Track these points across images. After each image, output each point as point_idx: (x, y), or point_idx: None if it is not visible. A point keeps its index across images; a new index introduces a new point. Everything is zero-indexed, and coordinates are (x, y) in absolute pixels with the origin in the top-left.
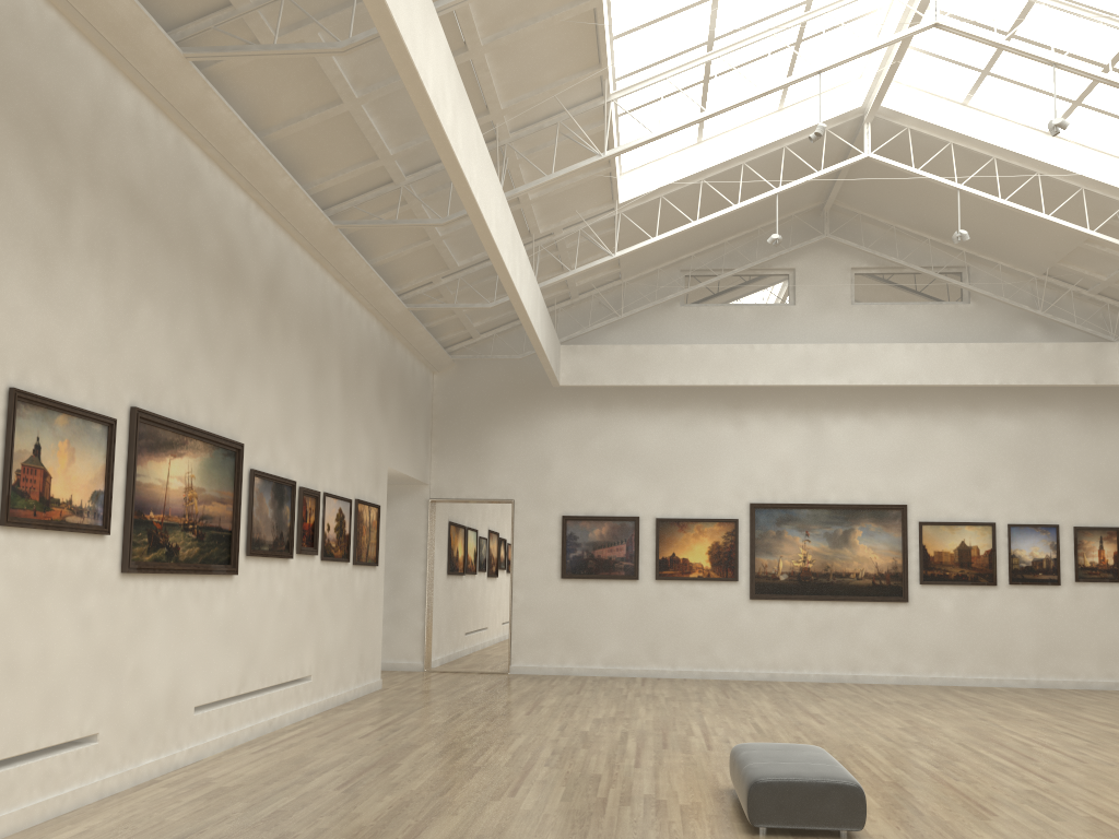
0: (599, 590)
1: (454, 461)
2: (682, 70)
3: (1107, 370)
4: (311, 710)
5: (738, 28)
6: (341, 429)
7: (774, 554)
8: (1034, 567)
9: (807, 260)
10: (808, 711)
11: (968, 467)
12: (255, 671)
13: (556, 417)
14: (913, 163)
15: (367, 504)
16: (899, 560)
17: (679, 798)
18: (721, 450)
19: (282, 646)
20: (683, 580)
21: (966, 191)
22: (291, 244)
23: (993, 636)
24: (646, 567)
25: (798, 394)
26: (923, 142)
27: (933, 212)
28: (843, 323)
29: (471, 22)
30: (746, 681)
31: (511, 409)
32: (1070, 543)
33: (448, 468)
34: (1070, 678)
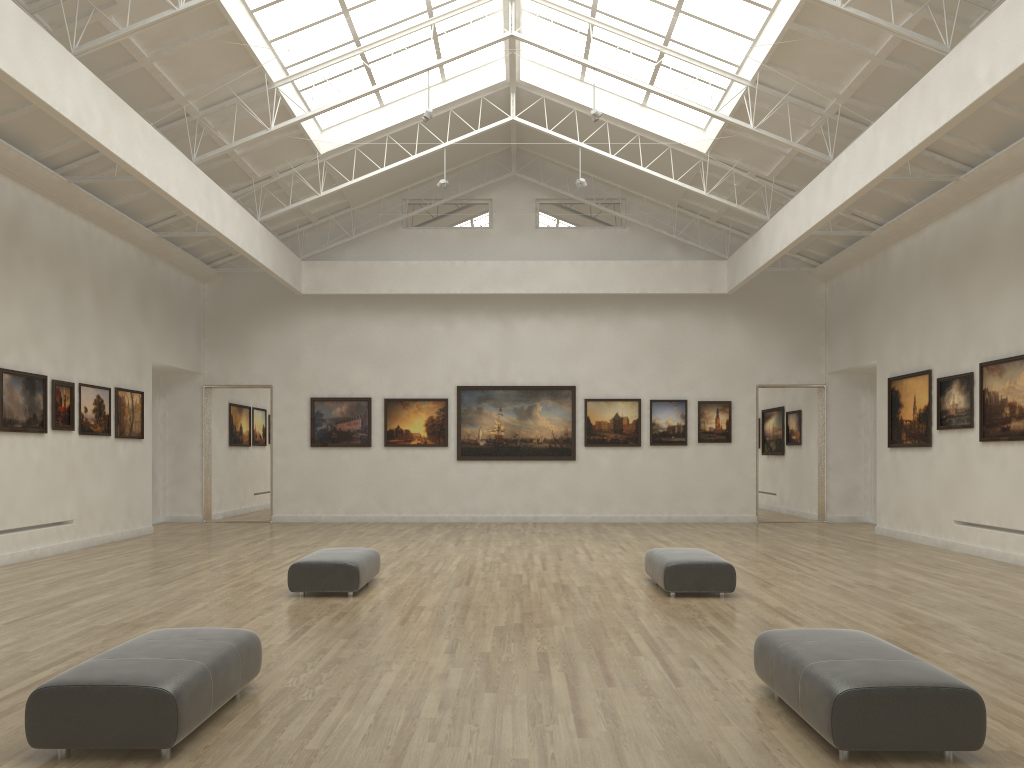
0: (341, 455)
1: (223, 355)
2: (328, 65)
3: (718, 282)
4: (75, 545)
5: (376, 30)
6: (96, 334)
7: (475, 425)
8: (668, 432)
9: (501, 192)
10: (461, 539)
11: (622, 356)
12: (14, 514)
13: (305, 319)
14: (546, 125)
15: (129, 391)
16: (570, 429)
17: (275, 583)
18: (435, 344)
19: (41, 497)
20: (406, 447)
21: (585, 148)
22: (32, 195)
23: (638, 484)
24: (377, 437)
25: (494, 300)
26: (559, 107)
27: (587, 157)
28: (529, 244)
29: (132, 44)
30: (453, 522)
31: (269, 312)
32: (695, 413)
33: (218, 360)
34: (692, 514)
